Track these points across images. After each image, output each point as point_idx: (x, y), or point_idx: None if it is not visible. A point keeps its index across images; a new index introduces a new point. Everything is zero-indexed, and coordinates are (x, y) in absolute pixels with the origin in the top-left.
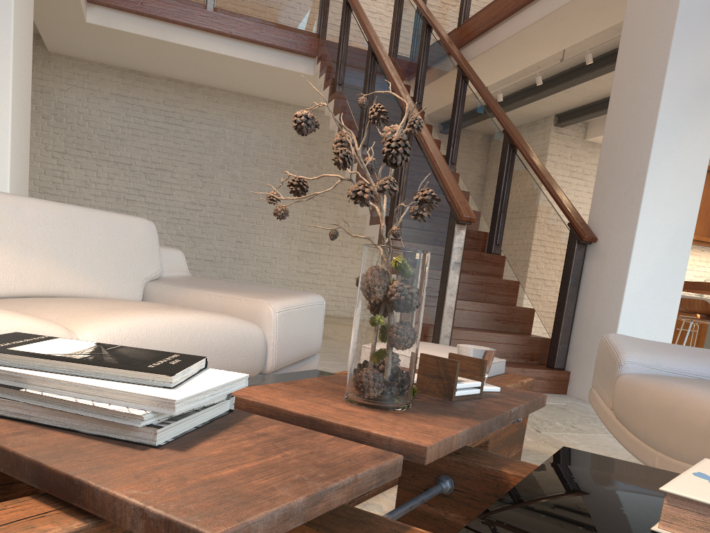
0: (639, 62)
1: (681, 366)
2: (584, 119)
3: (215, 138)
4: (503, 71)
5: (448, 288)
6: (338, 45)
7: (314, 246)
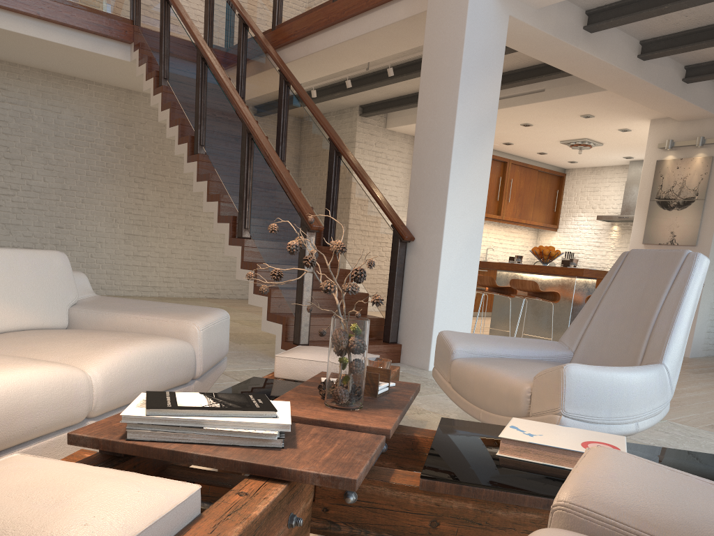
0: (436, 99)
1: (488, 350)
2: (385, 112)
3: (21, 118)
4: (317, 73)
5: (304, 285)
6: (158, 37)
7: (140, 229)
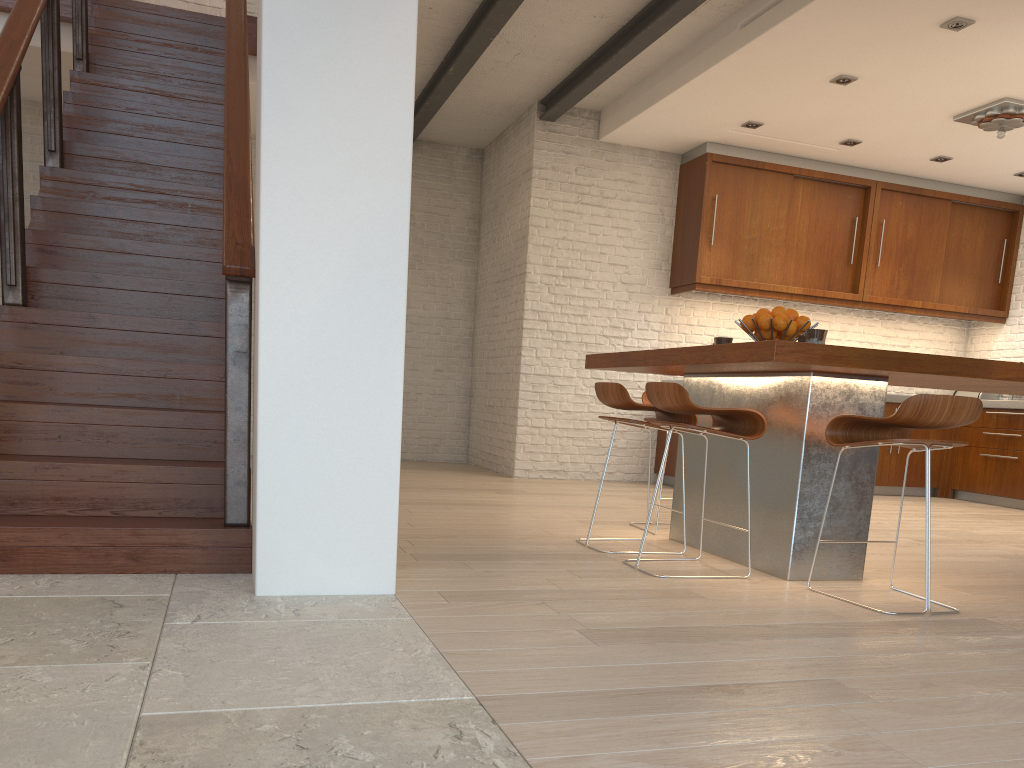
0: None
1: None
2: (571, 101)
3: None
4: None
5: None
6: None
7: None
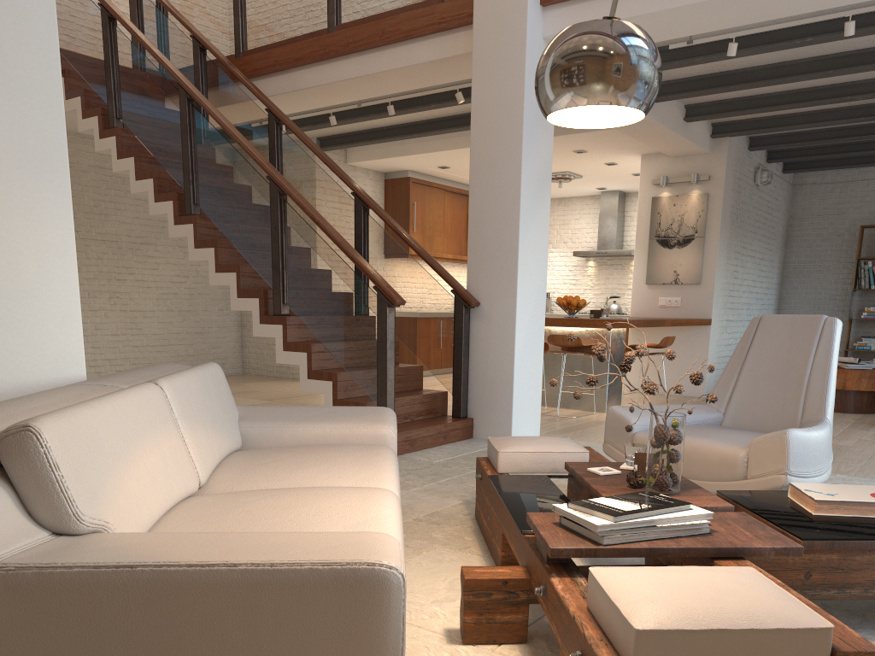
0: (494, 155)
1: None
2: (352, 146)
3: None
4: (295, 108)
5: (388, 366)
6: (98, 65)
7: None
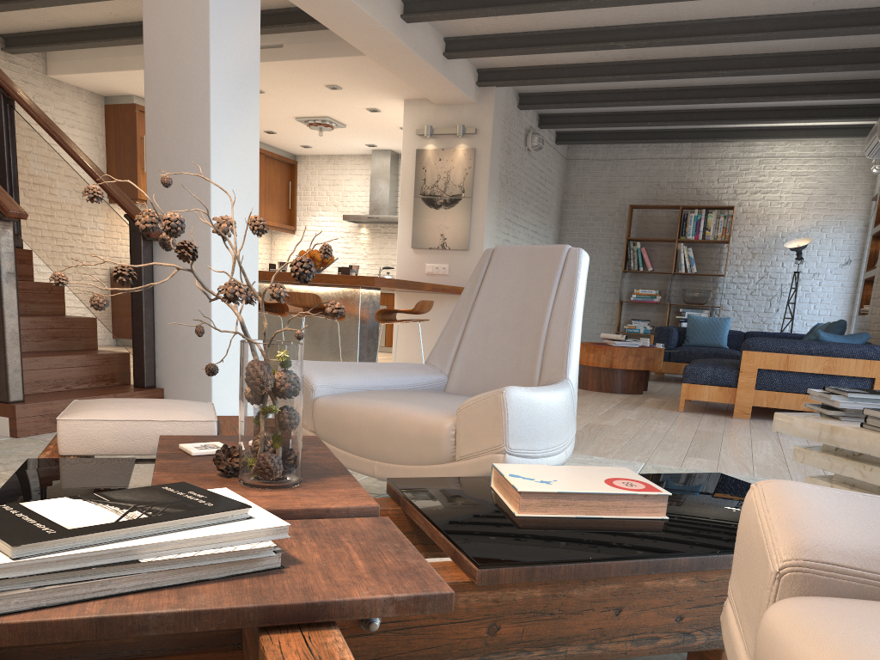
0: (174, 32)
1: (352, 382)
2: (47, 49)
3: None
4: None
5: (6, 307)
6: None
7: None
